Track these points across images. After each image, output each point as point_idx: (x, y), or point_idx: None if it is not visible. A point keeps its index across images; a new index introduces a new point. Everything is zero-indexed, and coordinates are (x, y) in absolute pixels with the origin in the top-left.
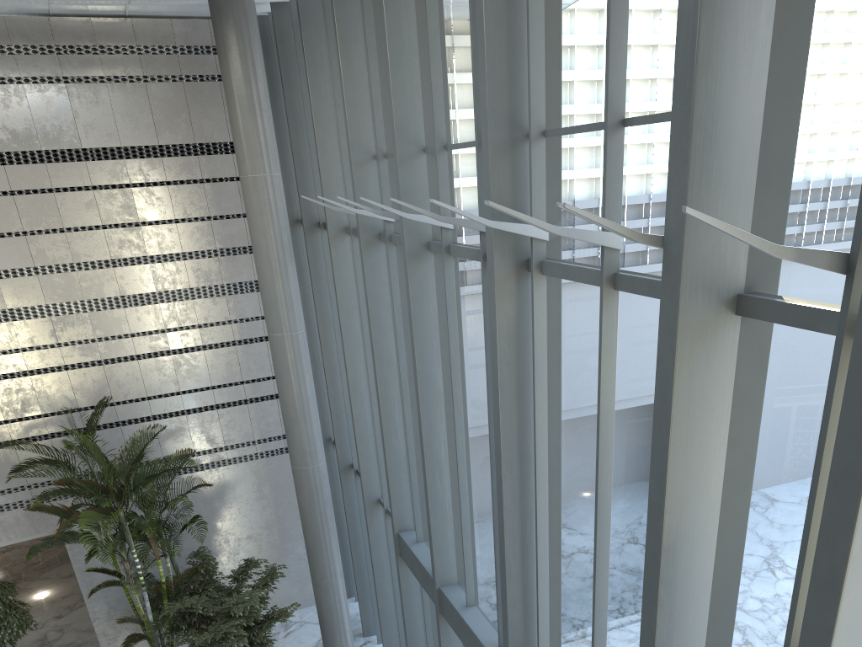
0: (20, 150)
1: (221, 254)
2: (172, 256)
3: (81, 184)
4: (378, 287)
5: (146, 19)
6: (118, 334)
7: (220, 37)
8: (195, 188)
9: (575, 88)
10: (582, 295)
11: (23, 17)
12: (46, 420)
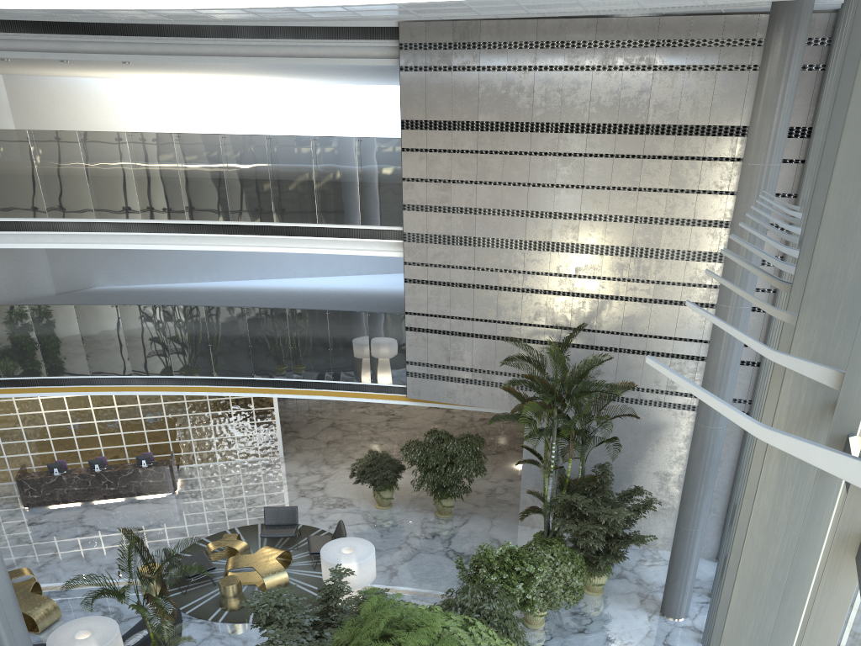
0: (602, 122)
1: (725, 226)
2: (683, 221)
3: (635, 152)
4: None
5: (738, 16)
6: (617, 277)
7: (767, 41)
8: (724, 165)
9: None
10: None
11: (641, 17)
12: (545, 330)
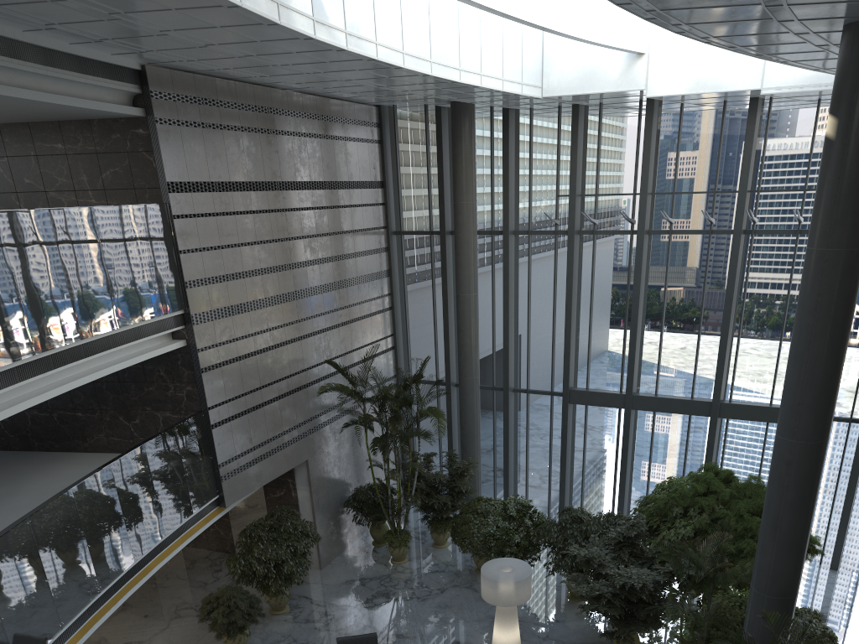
0: (303, 180)
1: (367, 254)
2: (351, 255)
3: (323, 204)
4: (576, 257)
5: (346, 102)
6: (332, 309)
7: (465, 127)
8: (359, 210)
9: (780, 179)
10: (777, 238)
11: (308, 95)
12: (305, 373)
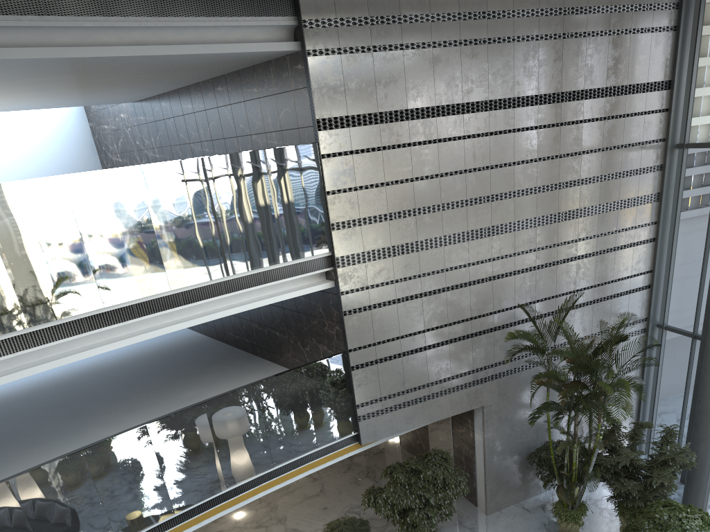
0: (526, 95)
1: (622, 176)
2: (593, 179)
3: (554, 121)
4: None
5: None
6: (549, 244)
7: None
8: (619, 121)
9: None
10: None
11: None
12: (494, 316)
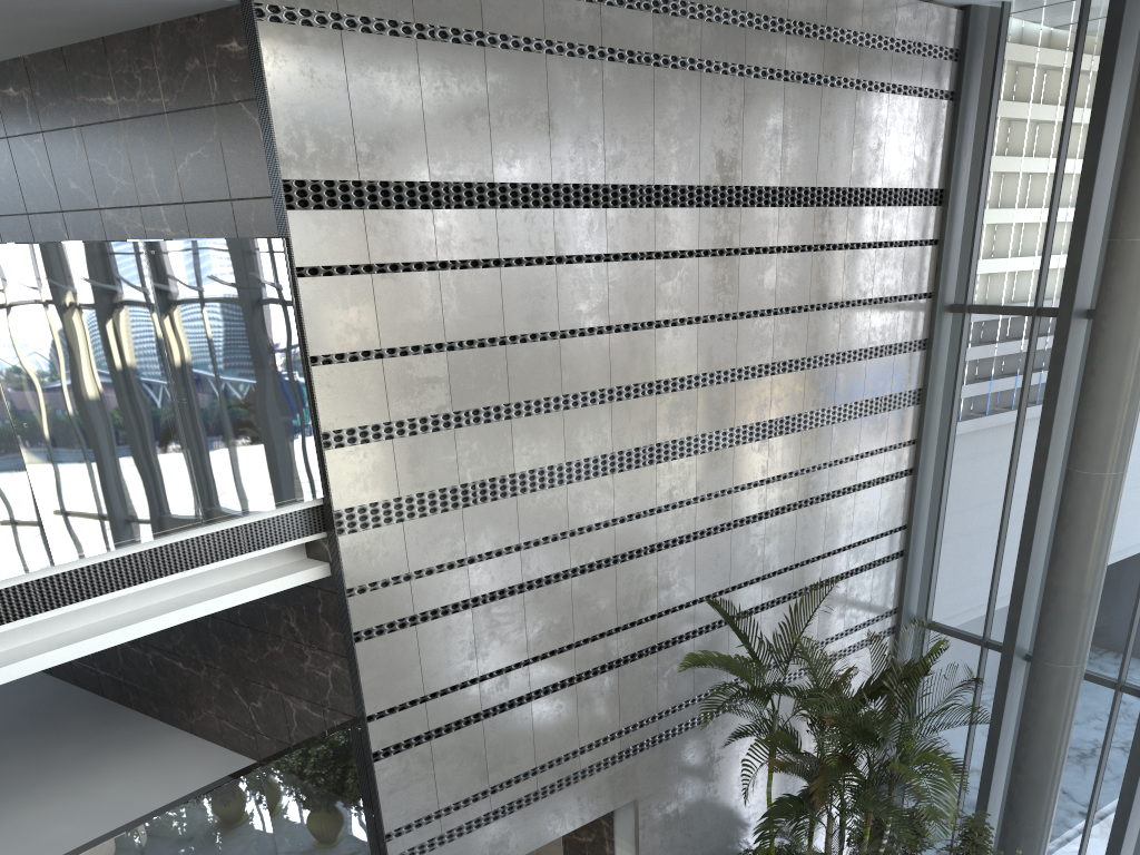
0: (720, 184)
1: (869, 356)
2: (826, 358)
3: (767, 242)
4: None
5: None
6: (754, 480)
7: None
8: (867, 255)
9: None
10: None
11: None
12: (659, 623)
